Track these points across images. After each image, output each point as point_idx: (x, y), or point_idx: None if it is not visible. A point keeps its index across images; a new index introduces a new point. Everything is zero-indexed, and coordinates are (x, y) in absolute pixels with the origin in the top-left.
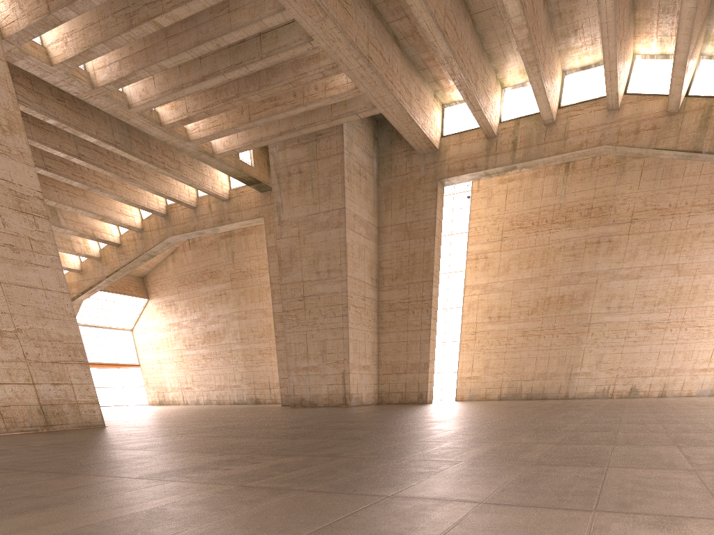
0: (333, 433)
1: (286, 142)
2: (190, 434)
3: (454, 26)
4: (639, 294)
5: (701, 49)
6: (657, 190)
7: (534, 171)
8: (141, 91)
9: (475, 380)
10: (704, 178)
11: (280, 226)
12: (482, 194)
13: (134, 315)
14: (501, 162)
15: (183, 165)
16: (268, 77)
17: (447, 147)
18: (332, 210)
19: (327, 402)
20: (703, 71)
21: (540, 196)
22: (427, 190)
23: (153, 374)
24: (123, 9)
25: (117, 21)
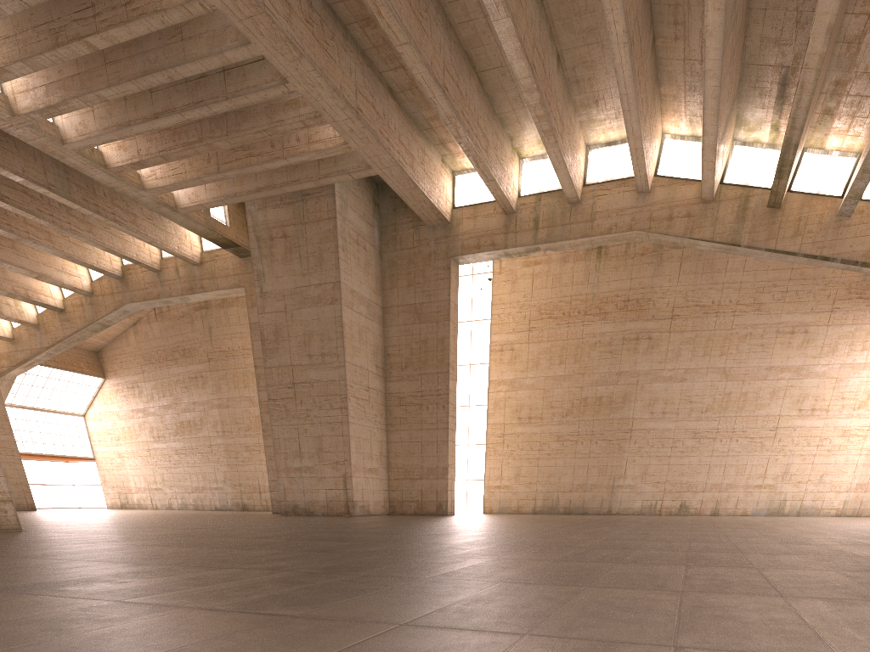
0: (302, 544)
1: (267, 200)
2: (121, 541)
3: (456, 82)
4: (685, 399)
5: (734, 134)
6: (698, 285)
7: (563, 255)
8: (77, 125)
9: (505, 489)
10: (748, 275)
11: (262, 299)
12: (505, 277)
13: (87, 398)
14: (522, 242)
15: (140, 218)
16: (238, 122)
17: (460, 220)
18: (325, 283)
19: (326, 510)
20: (738, 158)
21: (570, 284)
22: (439, 268)
23: (113, 470)
24: (46, 23)
25: (39, 37)
